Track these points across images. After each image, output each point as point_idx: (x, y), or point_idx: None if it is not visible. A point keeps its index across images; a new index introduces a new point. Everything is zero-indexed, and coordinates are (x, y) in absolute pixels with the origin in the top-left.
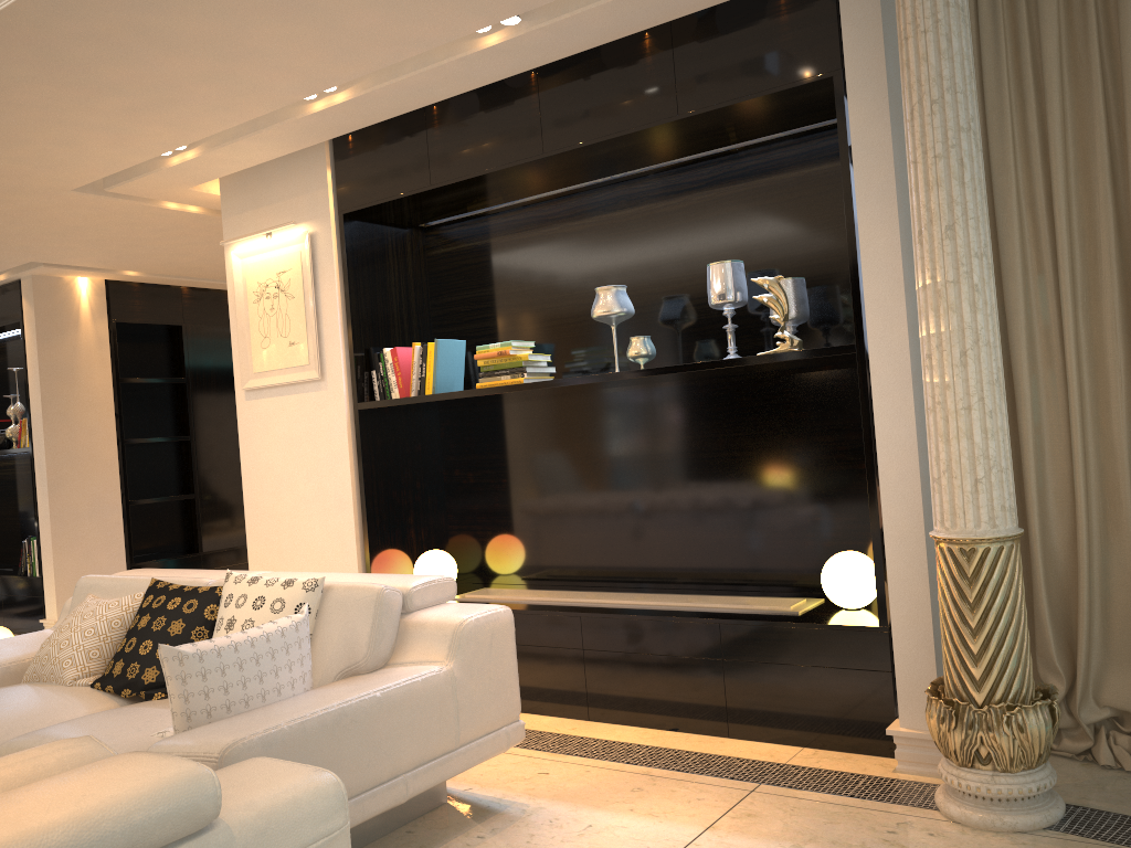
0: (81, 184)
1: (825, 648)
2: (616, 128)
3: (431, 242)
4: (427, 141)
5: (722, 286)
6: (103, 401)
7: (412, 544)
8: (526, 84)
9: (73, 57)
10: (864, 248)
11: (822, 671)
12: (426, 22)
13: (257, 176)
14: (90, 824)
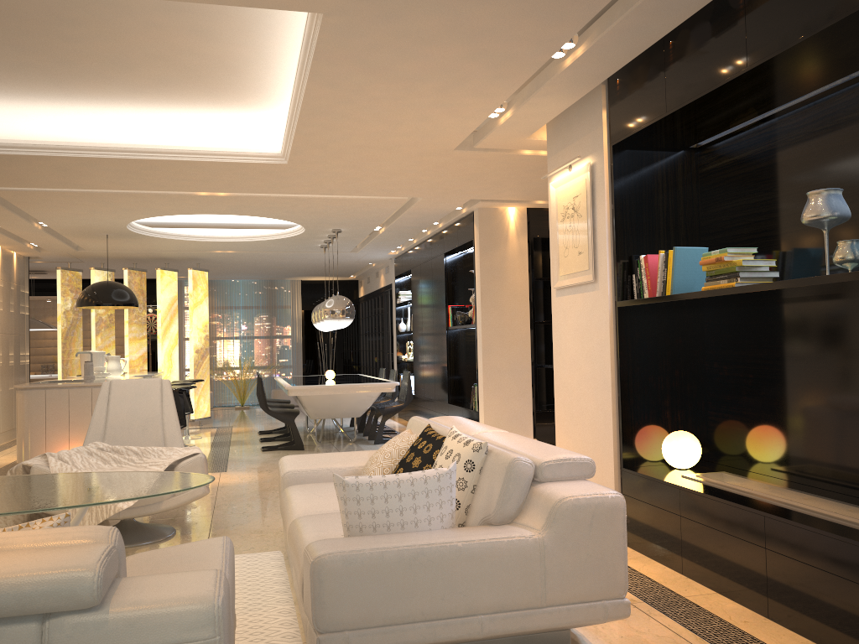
0: (455, 145)
1: None
2: (808, 28)
3: (702, 160)
4: (665, 74)
5: None
6: (521, 293)
7: (666, 424)
8: (735, 4)
9: (379, 62)
10: None
11: None
12: None
13: (565, 122)
14: None
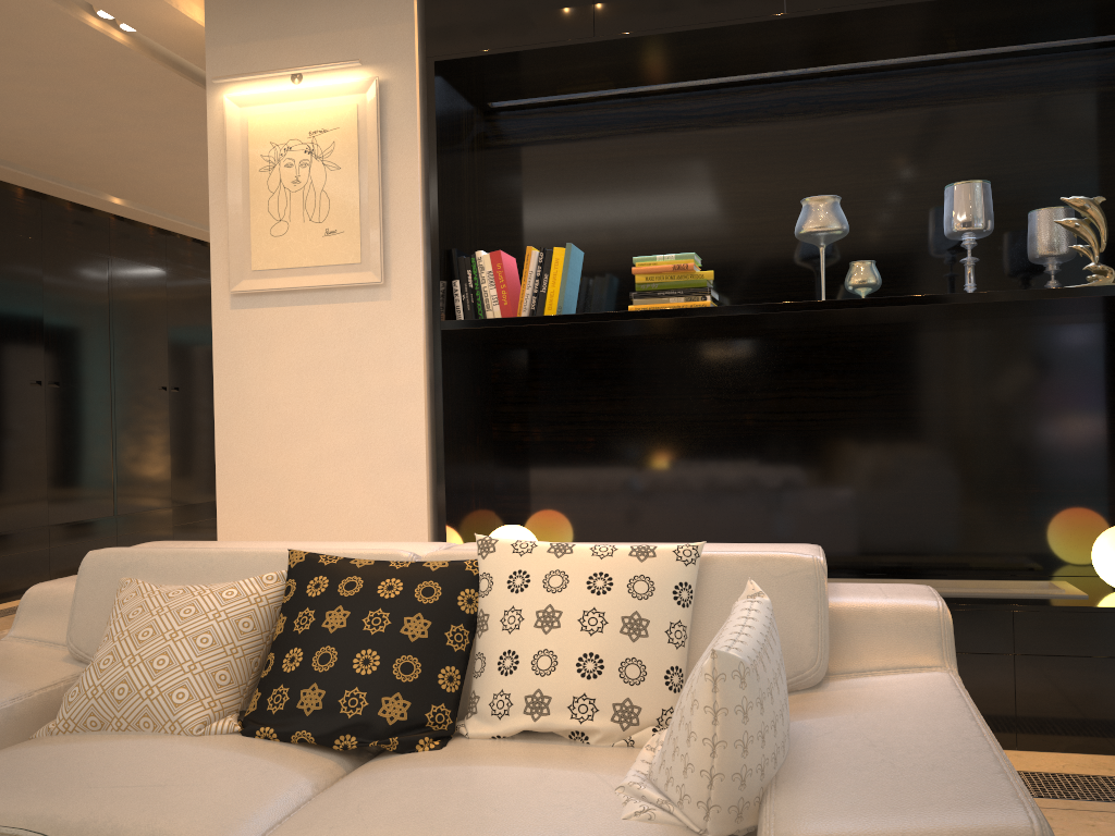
0: None
1: None
2: None
3: (495, 129)
4: None
5: (977, 210)
6: None
7: (473, 518)
8: None
9: None
10: None
11: None
12: None
13: None
14: None
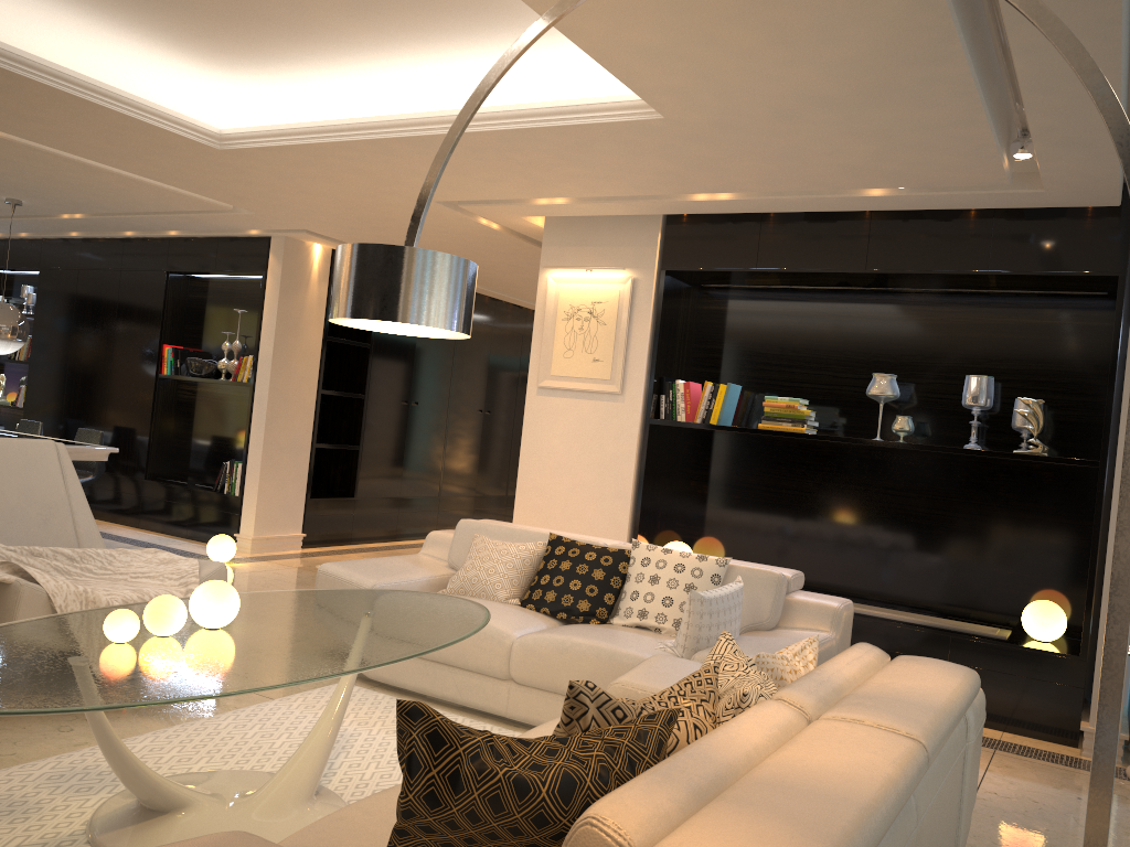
0: (449, 200)
1: (1034, 665)
2: (933, 267)
3: (704, 298)
4: (760, 235)
5: (979, 393)
6: (313, 354)
7: (657, 534)
8: (860, 215)
9: (595, 148)
10: (1125, 400)
11: (1028, 681)
12: (853, 179)
13: (586, 221)
14: (970, 686)
